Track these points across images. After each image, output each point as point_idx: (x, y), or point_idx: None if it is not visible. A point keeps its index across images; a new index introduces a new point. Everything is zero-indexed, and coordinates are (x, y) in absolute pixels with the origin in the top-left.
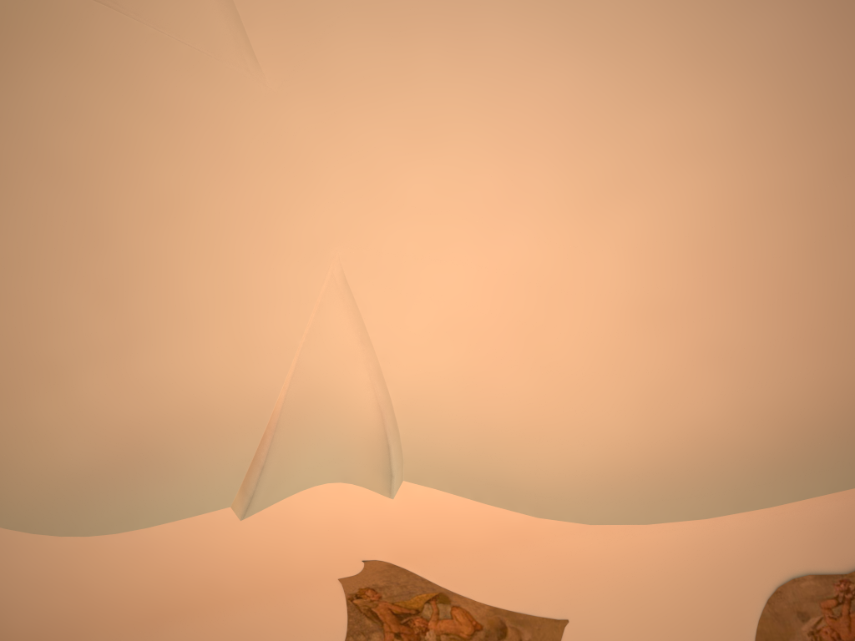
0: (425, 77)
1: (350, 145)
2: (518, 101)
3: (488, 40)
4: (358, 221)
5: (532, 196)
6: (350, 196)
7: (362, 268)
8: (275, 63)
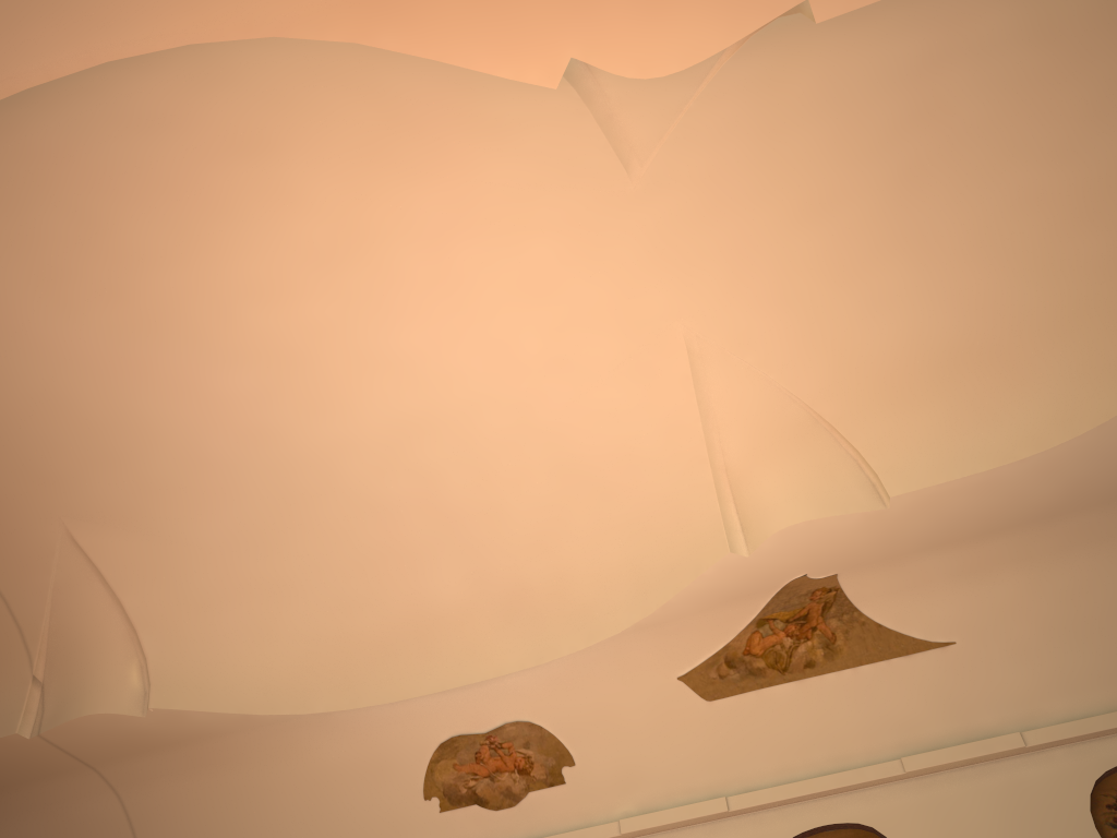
0: (535, 332)
1: (610, 278)
2: (447, 320)
3: (480, 359)
4: (606, 215)
5: (420, 245)
6: (614, 236)
7: (605, 177)
8: (670, 344)
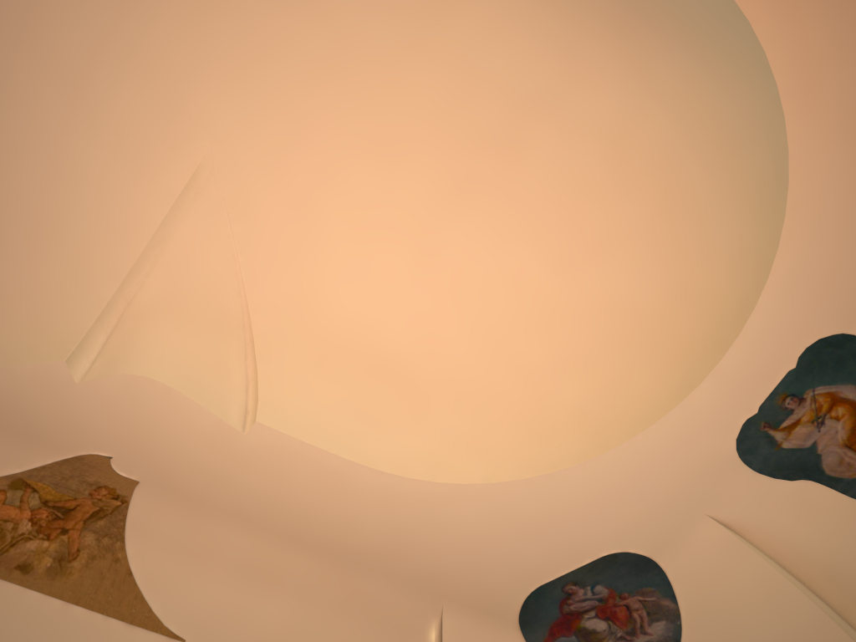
0: (84, 29)
1: (193, 45)
2: None
3: (7, 2)
4: None
5: None
6: (232, 8)
7: None
8: (186, 155)
